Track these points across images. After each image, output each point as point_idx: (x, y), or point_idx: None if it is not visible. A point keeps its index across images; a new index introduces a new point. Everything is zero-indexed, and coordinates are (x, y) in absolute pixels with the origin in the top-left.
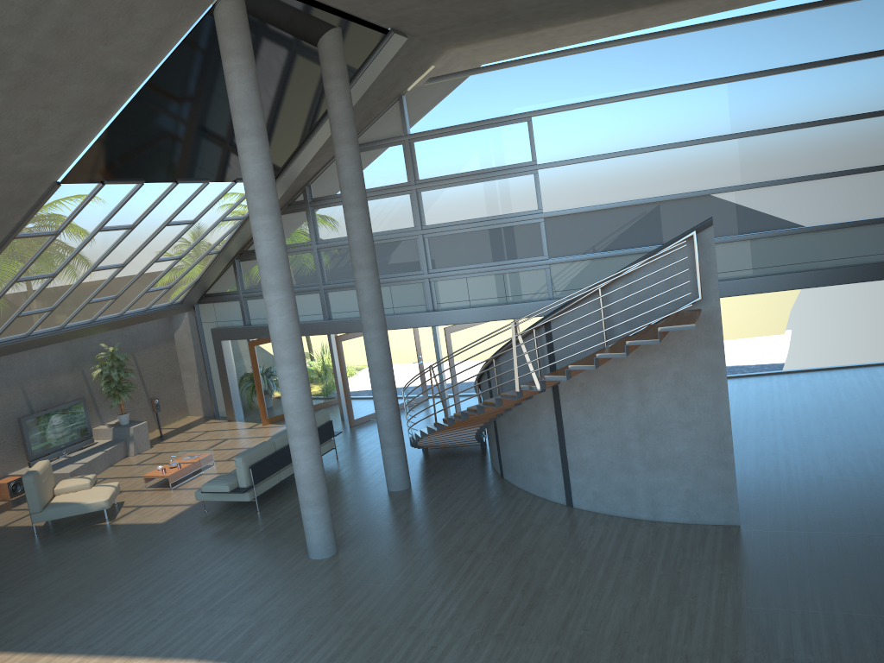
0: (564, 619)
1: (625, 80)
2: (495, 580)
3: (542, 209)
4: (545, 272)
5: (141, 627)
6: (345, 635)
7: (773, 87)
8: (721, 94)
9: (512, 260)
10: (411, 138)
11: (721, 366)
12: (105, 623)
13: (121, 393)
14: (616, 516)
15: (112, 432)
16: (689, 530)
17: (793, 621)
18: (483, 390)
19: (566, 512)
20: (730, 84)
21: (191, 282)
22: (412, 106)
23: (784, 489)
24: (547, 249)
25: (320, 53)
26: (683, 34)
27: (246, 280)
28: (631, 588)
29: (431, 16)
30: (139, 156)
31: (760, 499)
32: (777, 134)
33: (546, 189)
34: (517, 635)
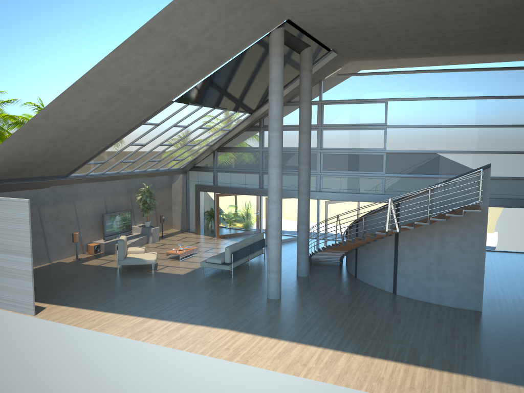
0: (403, 336)
1: (439, 90)
2: (365, 318)
3: (386, 148)
4: (382, 180)
5: (195, 314)
6: (298, 329)
7: (514, 104)
8: (487, 104)
9: (366, 171)
10: (322, 102)
11: (484, 234)
12: (176, 311)
13: (149, 210)
14: (419, 300)
15: (141, 229)
16: (456, 310)
17: (512, 349)
18: (351, 233)
19: (393, 296)
20: (493, 100)
21: (191, 159)
22: (326, 86)
23: (502, 300)
24: (385, 169)
25: (301, 57)
26: (472, 72)
27: (219, 162)
28: (432, 328)
29: (353, 46)
30: (208, 94)
31: (490, 303)
32: (513, 128)
33: (389, 138)
34: (382, 339)
